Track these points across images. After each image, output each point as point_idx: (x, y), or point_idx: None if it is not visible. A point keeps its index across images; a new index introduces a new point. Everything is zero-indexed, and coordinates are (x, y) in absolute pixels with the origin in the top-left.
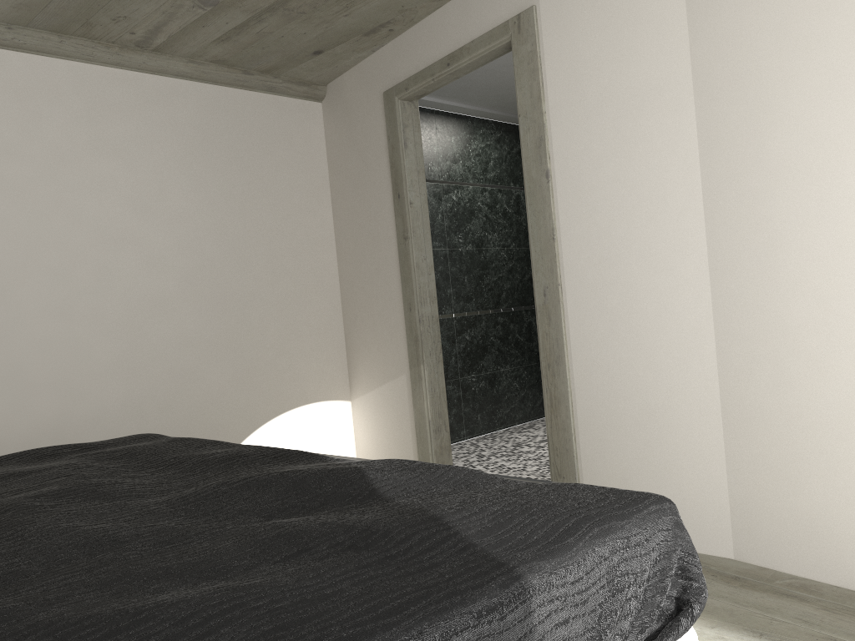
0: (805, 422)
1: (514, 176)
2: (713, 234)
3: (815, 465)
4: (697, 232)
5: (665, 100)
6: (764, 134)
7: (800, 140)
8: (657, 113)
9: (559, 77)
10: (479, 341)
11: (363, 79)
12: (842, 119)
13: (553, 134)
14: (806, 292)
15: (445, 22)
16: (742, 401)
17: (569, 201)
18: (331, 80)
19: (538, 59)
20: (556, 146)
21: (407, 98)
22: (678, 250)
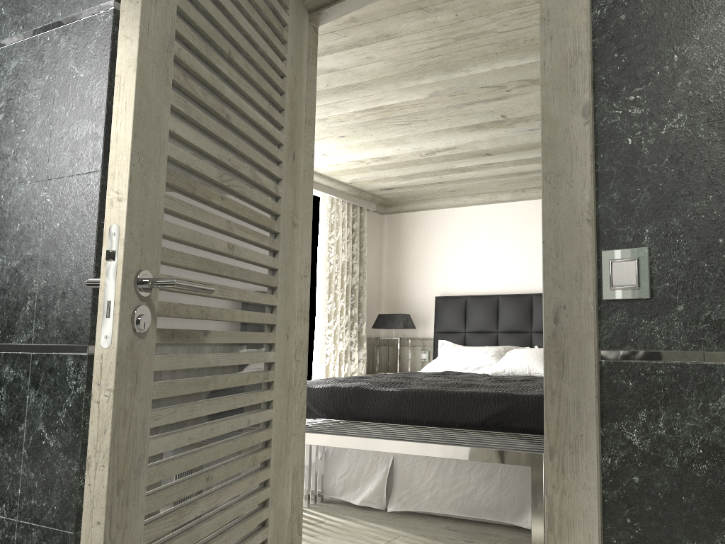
0: None
1: None
2: None
3: None
4: None
5: None
6: None
7: None
8: None
9: None
10: None
11: None
12: None
13: None
14: None
15: None
16: None
17: None
18: None
19: None
20: None
21: None
22: None
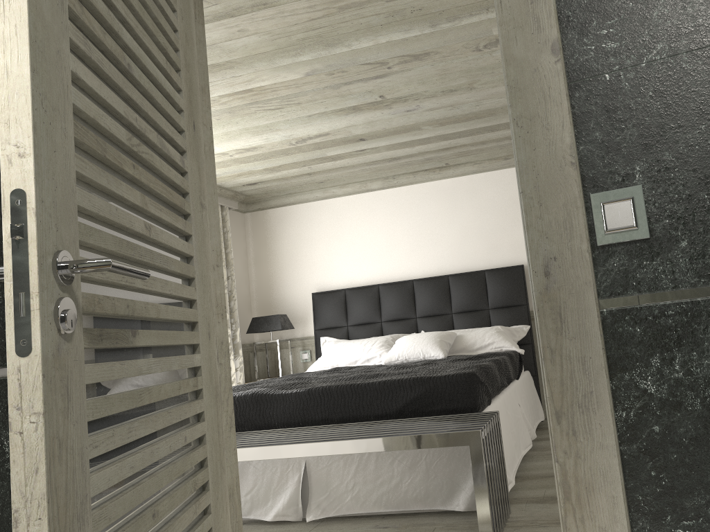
0: None
1: None
2: None
3: None
4: None
5: None
6: None
7: None
8: None
9: None
10: None
11: None
12: None
13: None
14: None
15: None
16: None
17: None
18: None
19: None
20: None
21: None
22: None
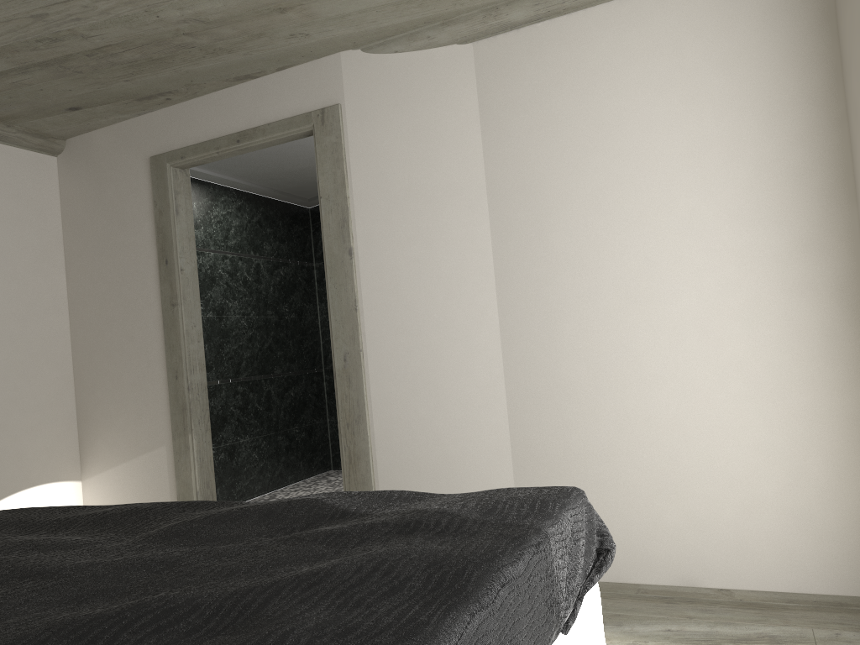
0: (580, 455)
1: (255, 245)
2: (504, 309)
3: (588, 488)
4: (490, 307)
5: (463, 199)
6: (546, 233)
7: (574, 240)
8: (456, 208)
9: (363, 168)
10: (219, 412)
11: (122, 140)
12: (604, 228)
13: (357, 217)
14: (580, 355)
15: (235, 101)
16: (529, 443)
17: (372, 276)
18: (74, 135)
19: (343, 151)
20: (360, 228)
21: (182, 165)
22: (474, 321)
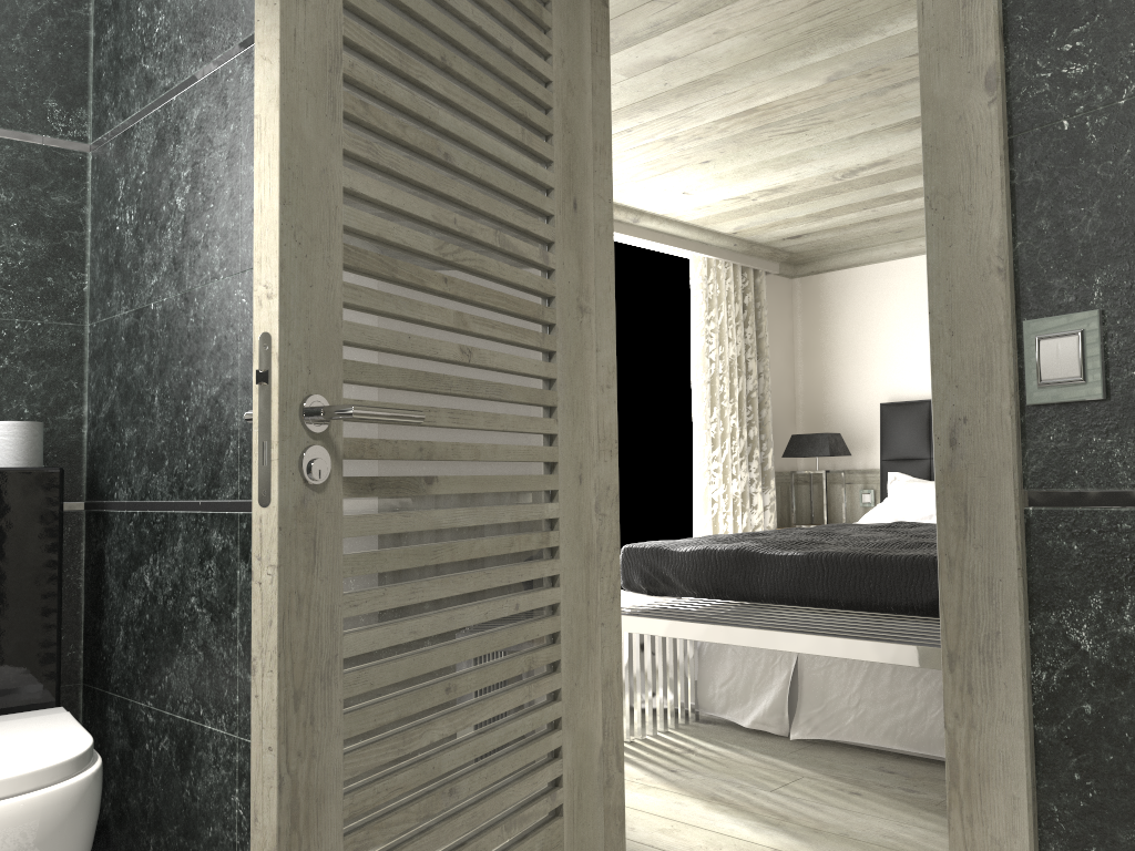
0: None
1: None
2: None
3: None
4: None
5: None
6: None
7: None
8: None
9: None
10: None
11: None
12: None
13: None
14: None
15: None
16: None
17: None
18: None
19: None
20: None
21: None
22: None
